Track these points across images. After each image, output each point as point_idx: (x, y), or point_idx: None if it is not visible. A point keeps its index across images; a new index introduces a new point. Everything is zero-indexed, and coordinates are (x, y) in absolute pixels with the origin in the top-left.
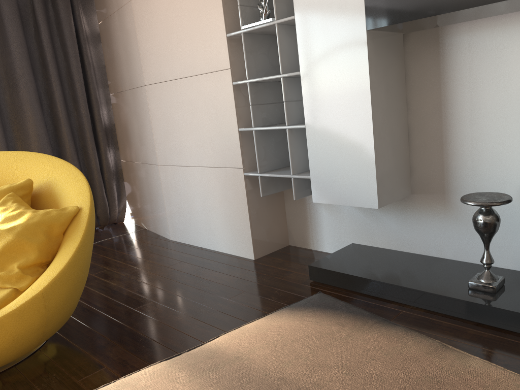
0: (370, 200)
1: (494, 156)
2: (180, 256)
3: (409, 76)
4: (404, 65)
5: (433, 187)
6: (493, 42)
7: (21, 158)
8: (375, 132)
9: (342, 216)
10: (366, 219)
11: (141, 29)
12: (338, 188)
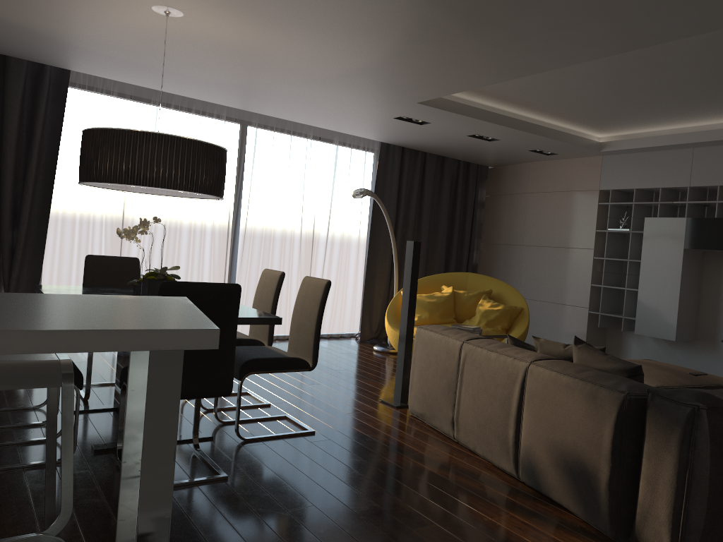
0: (670, 336)
1: None
2: None
3: (703, 274)
4: (701, 267)
5: (708, 337)
6: None
7: (481, 278)
8: (679, 299)
9: (647, 349)
10: (663, 352)
11: (530, 212)
12: (652, 327)
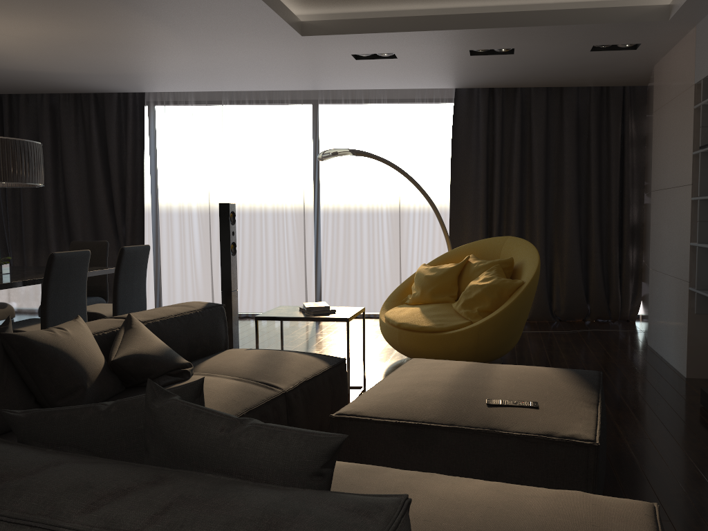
0: None
1: None
2: (633, 357)
3: None
4: None
5: None
6: None
7: (516, 242)
8: None
9: None
10: None
11: (654, 140)
12: None
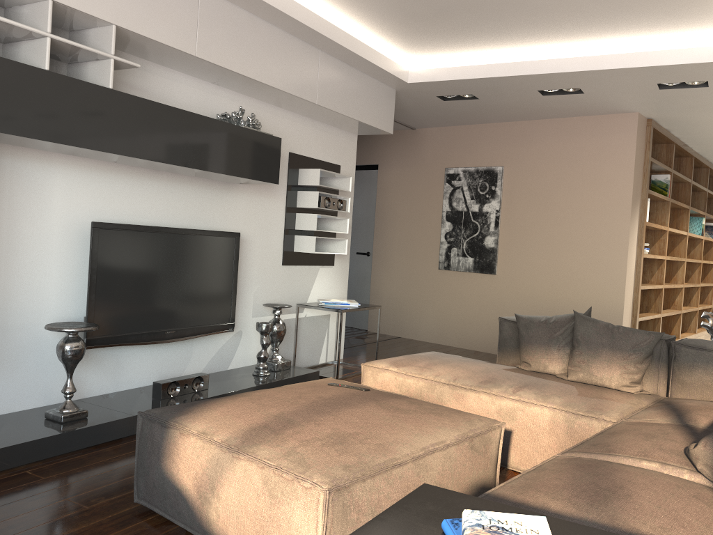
0: None
1: (30, 288)
2: None
3: None
4: None
5: None
6: (37, 174)
7: None
8: None
9: None
10: None
11: None
12: None
